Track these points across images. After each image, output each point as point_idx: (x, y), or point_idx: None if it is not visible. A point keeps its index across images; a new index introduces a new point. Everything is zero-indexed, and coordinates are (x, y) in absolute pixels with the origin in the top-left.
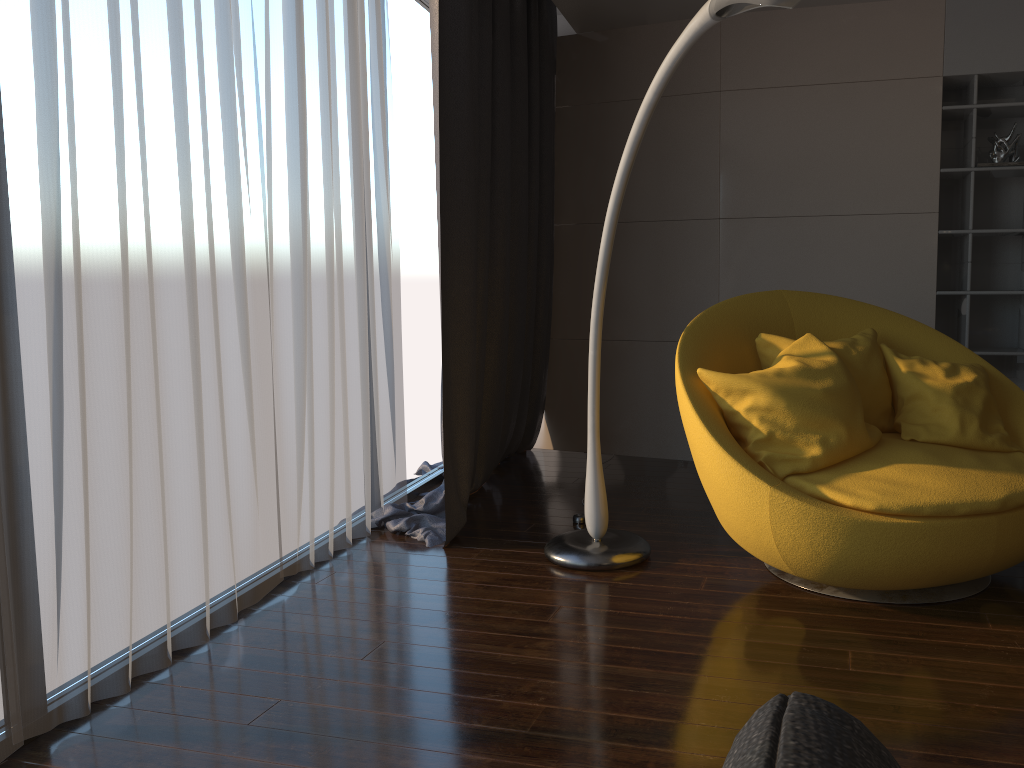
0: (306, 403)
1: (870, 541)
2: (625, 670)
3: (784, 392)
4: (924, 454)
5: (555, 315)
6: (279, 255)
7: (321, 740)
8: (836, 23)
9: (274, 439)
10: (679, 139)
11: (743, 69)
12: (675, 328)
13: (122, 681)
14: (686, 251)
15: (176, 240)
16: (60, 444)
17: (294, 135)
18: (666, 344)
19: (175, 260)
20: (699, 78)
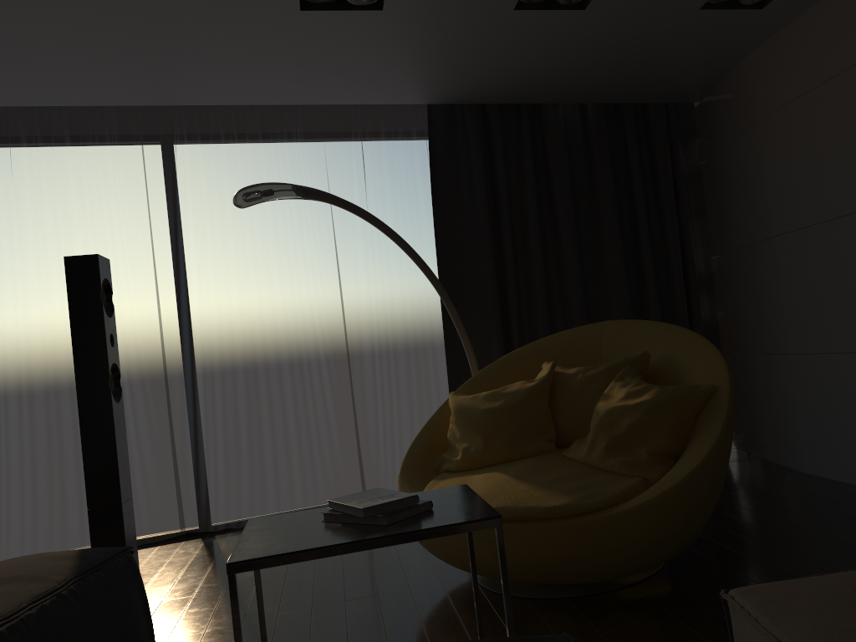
0: (388, 407)
1: None
2: (310, 568)
3: (459, 410)
4: (526, 467)
5: (721, 333)
6: (363, 332)
7: (212, 557)
8: (817, 22)
9: (355, 426)
10: (747, 170)
11: (767, 95)
12: (767, 341)
13: (236, 522)
14: (763, 270)
15: (271, 337)
16: (195, 424)
17: (363, 270)
18: (765, 356)
19: (271, 346)
20: (747, 113)
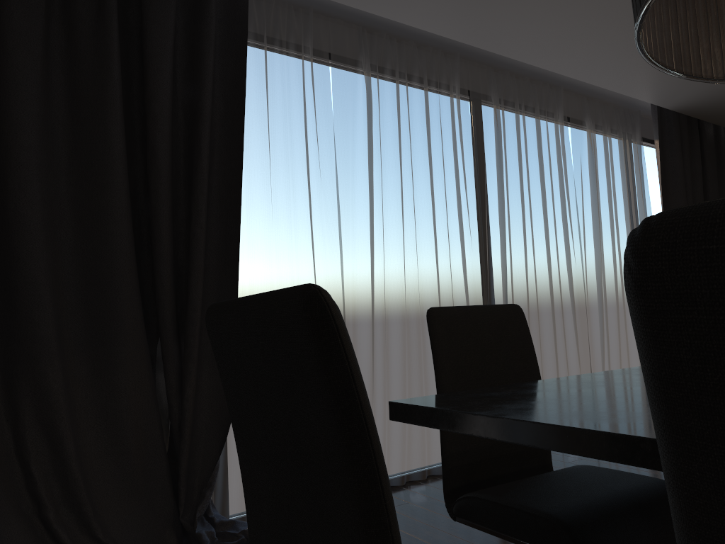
0: (605, 350)
1: None
2: None
3: None
4: None
5: None
6: (590, 285)
7: None
8: None
9: (589, 364)
10: None
11: None
12: None
13: None
14: None
15: (545, 282)
16: None
17: (594, 234)
18: None
19: (545, 290)
20: None
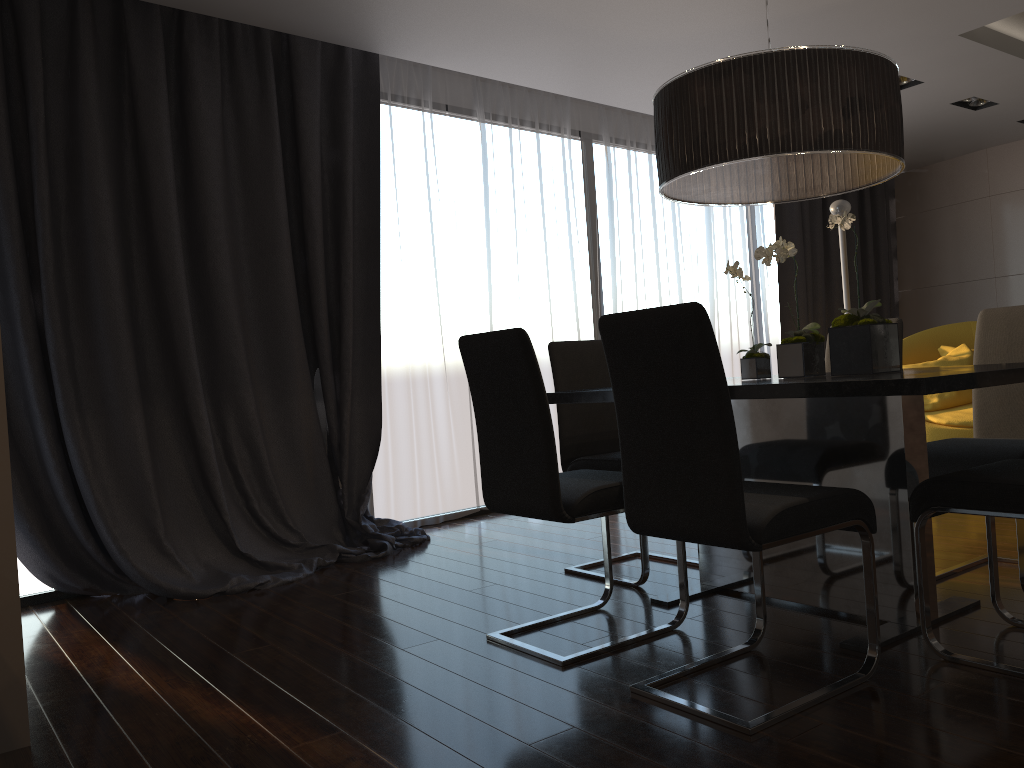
0: None
1: (941, 438)
2: None
3: None
4: None
5: None
6: None
7: None
8: None
9: None
10: (967, 229)
11: (1003, 180)
12: None
13: None
14: (976, 300)
15: None
16: None
17: (708, 273)
18: None
19: None
20: (976, 189)
